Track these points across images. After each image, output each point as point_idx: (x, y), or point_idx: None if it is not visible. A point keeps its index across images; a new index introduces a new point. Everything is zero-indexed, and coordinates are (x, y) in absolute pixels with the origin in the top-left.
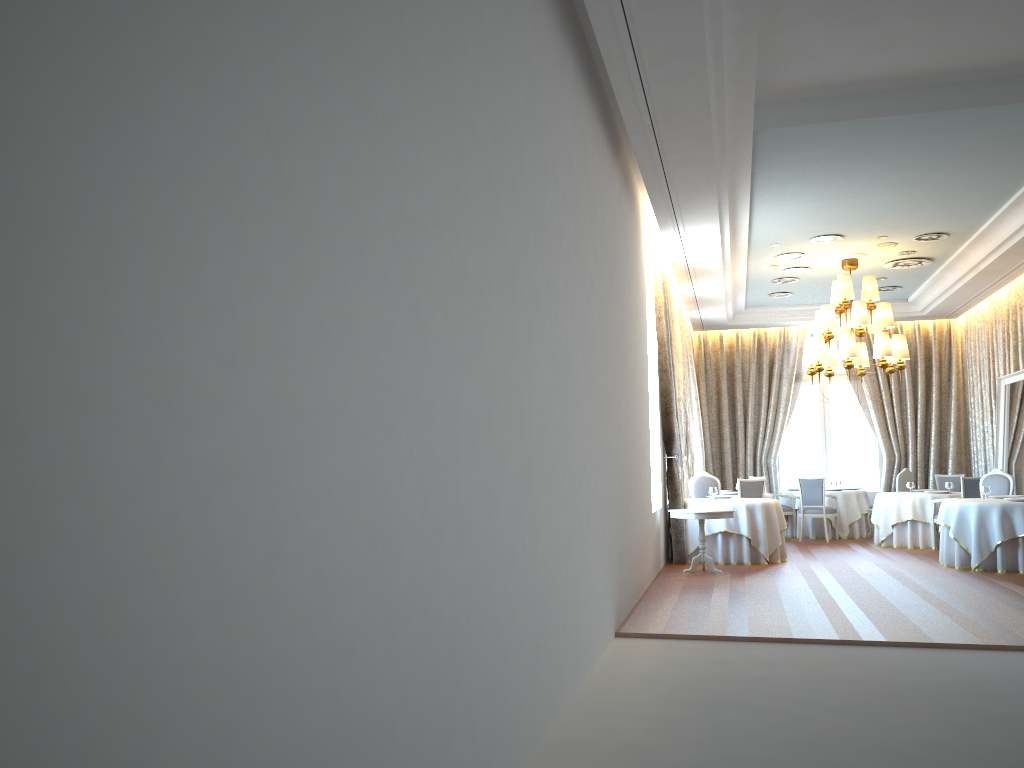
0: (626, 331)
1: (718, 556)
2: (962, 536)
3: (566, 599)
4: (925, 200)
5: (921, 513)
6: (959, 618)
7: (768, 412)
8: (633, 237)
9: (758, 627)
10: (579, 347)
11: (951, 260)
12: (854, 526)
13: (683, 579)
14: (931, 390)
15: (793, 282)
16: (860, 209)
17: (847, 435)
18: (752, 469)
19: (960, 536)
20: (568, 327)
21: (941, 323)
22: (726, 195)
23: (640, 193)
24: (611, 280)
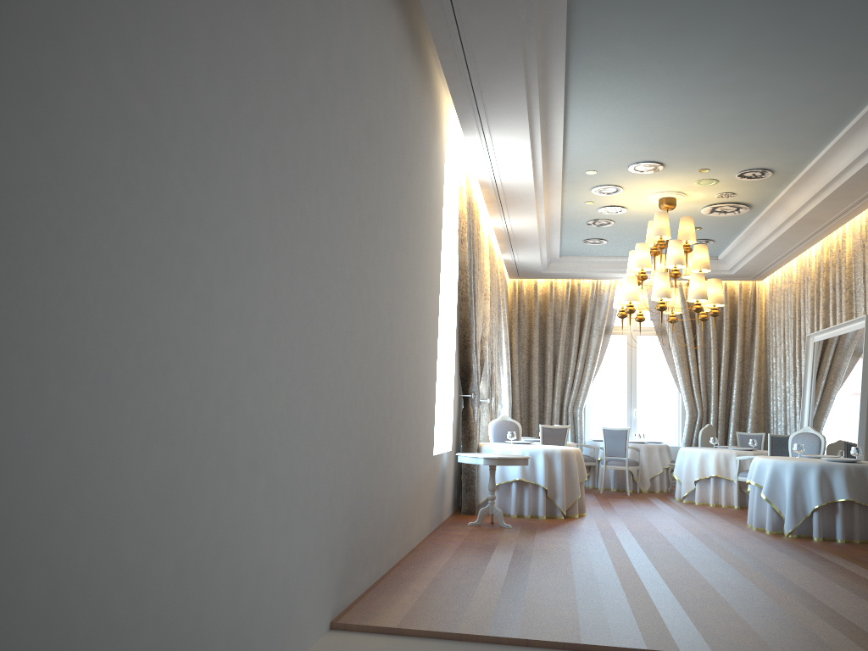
0: (399, 221)
1: (511, 507)
2: (775, 497)
3: (141, 608)
4: (758, 117)
5: (725, 470)
6: (799, 611)
7: (577, 362)
8: (424, 121)
9: (535, 619)
10: (257, 168)
11: (769, 208)
12: (655, 480)
13: (464, 535)
14: (734, 349)
15: (608, 226)
16: (686, 125)
17: (650, 393)
18: (558, 418)
19: (773, 497)
20: (216, 111)
21: (747, 285)
22: (535, 76)
23: (442, 85)
24: (369, 135)
